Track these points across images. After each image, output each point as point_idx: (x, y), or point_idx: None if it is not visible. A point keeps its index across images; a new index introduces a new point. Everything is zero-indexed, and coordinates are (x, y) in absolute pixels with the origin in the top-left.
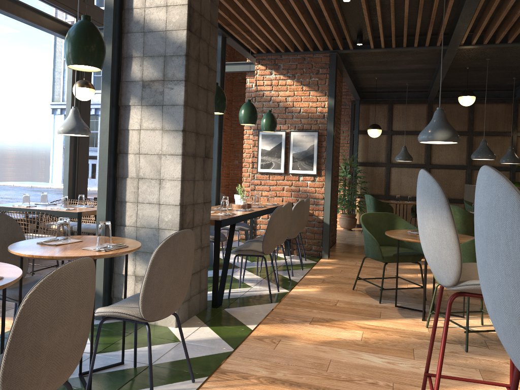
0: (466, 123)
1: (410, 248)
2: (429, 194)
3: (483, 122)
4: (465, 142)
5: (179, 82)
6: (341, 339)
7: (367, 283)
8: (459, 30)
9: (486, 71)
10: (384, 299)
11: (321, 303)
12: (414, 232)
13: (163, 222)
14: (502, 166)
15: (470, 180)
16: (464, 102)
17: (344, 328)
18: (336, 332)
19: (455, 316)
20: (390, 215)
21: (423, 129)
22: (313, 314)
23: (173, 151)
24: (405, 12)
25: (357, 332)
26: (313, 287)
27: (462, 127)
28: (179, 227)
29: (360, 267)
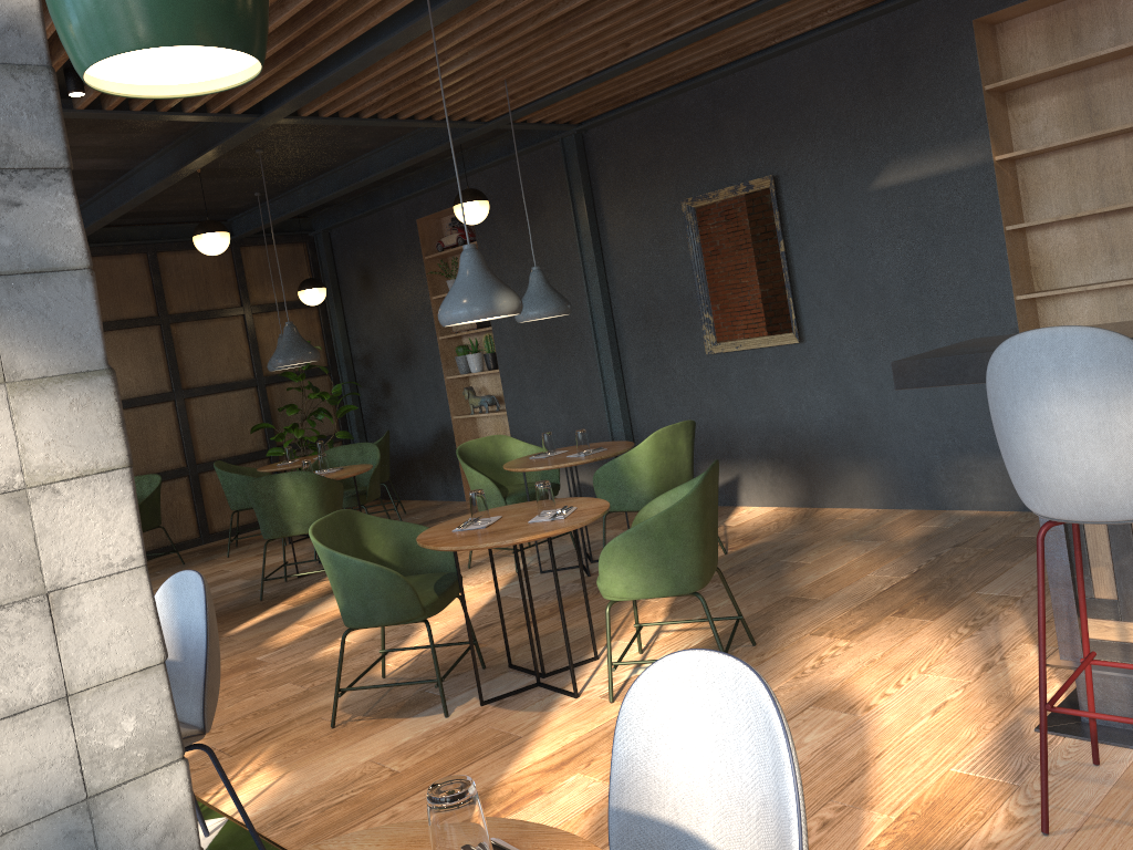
0: (151, 298)
1: (413, 572)
2: (1125, 365)
3: (185, 292)
4: (158, 341)
5: (42, 175)
6: (597, 810)
7: (314, 701)
8: (330, 82)
9: (223, 179)
10: (431, 707)
11: (364, 787)
12: (470, 526)
13: (104, 760)
14: (241, 379)
15: (187, 421)
16: (214, 247)
17: (538, 792)
18: (552, 807)
19: (585, 663)
20: (346, 513)
21: (456, 295)
22: (420, 815)
23: (85, 458)
24: (274, 25)
25: (575, 782)
26: (248, 775)
27: (143, 307)
28: (182, 746)
29: (340, 664)
